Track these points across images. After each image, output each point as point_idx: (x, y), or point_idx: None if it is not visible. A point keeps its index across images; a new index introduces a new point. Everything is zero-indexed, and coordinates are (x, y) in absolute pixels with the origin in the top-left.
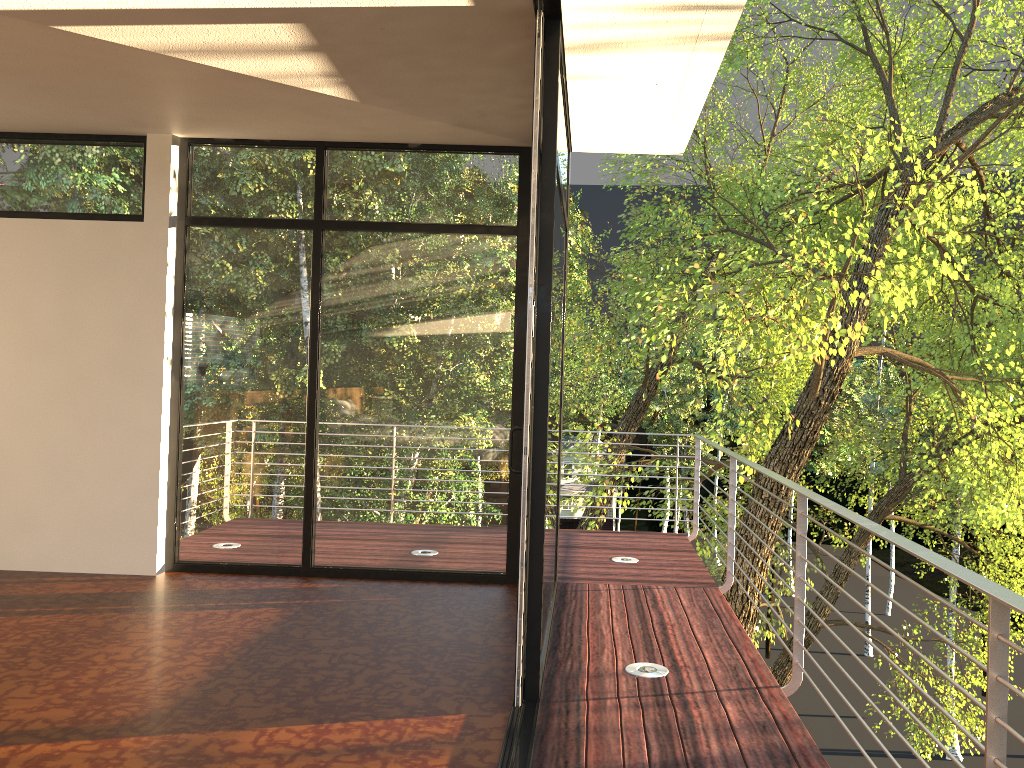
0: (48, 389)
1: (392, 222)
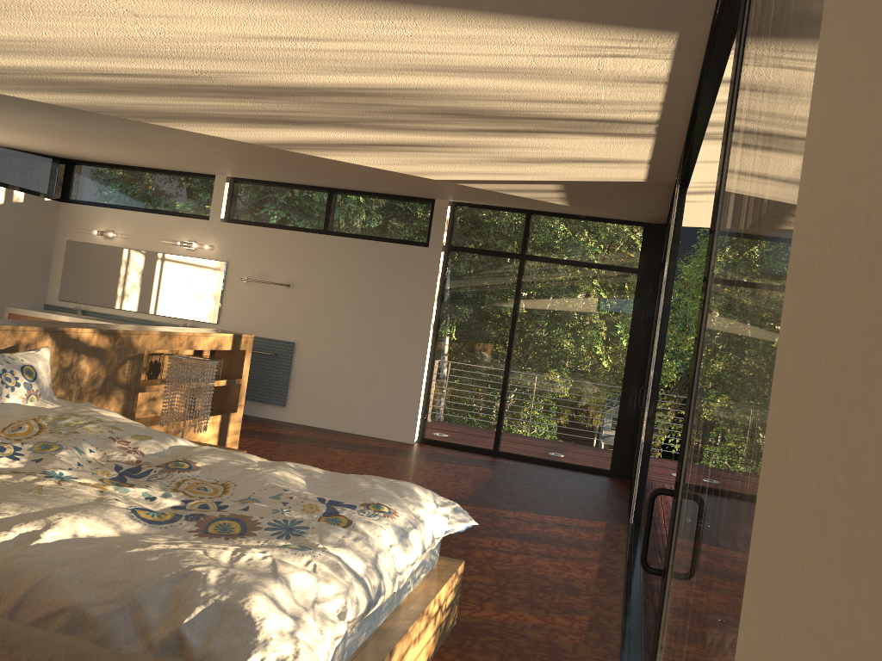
0: (367, 334)
1: (565, 259)
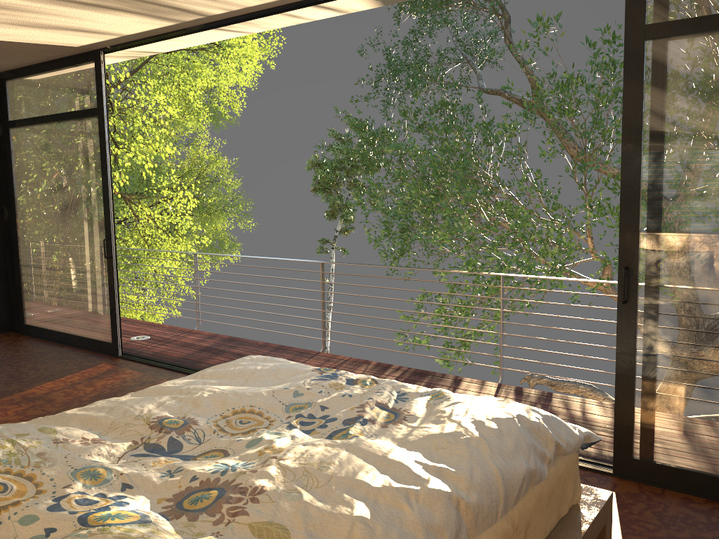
0: None
1: None
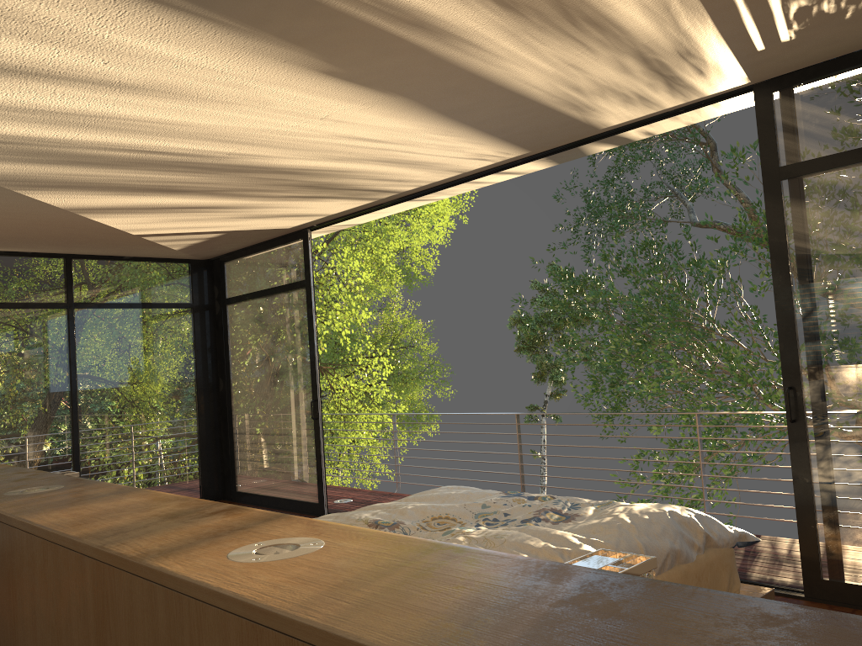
0: None
1: (119, 302)
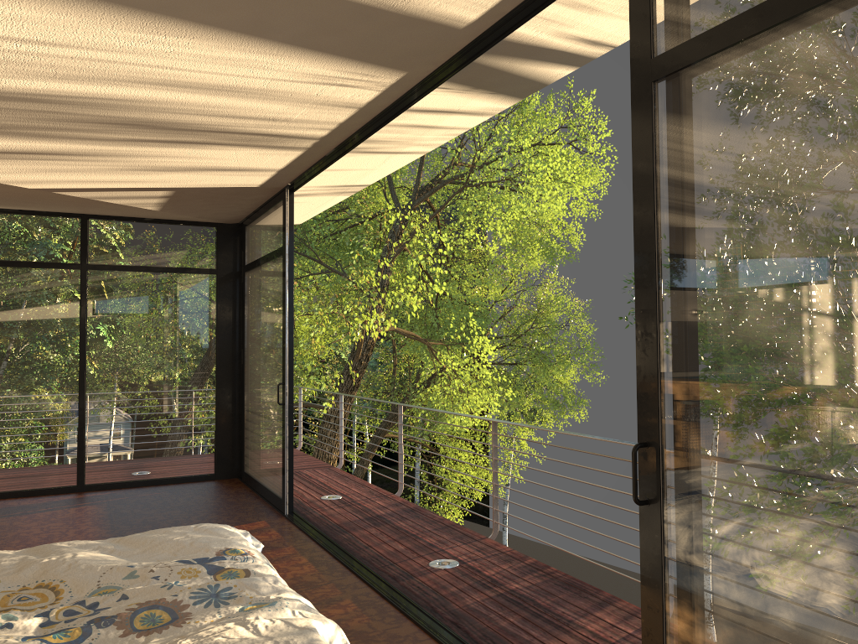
0: None
1: (136, 265)
